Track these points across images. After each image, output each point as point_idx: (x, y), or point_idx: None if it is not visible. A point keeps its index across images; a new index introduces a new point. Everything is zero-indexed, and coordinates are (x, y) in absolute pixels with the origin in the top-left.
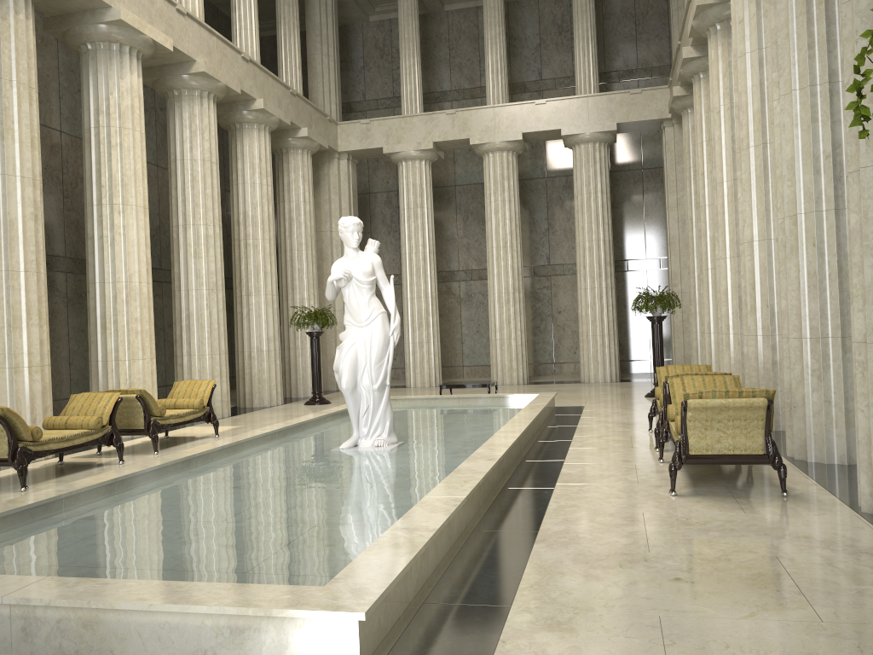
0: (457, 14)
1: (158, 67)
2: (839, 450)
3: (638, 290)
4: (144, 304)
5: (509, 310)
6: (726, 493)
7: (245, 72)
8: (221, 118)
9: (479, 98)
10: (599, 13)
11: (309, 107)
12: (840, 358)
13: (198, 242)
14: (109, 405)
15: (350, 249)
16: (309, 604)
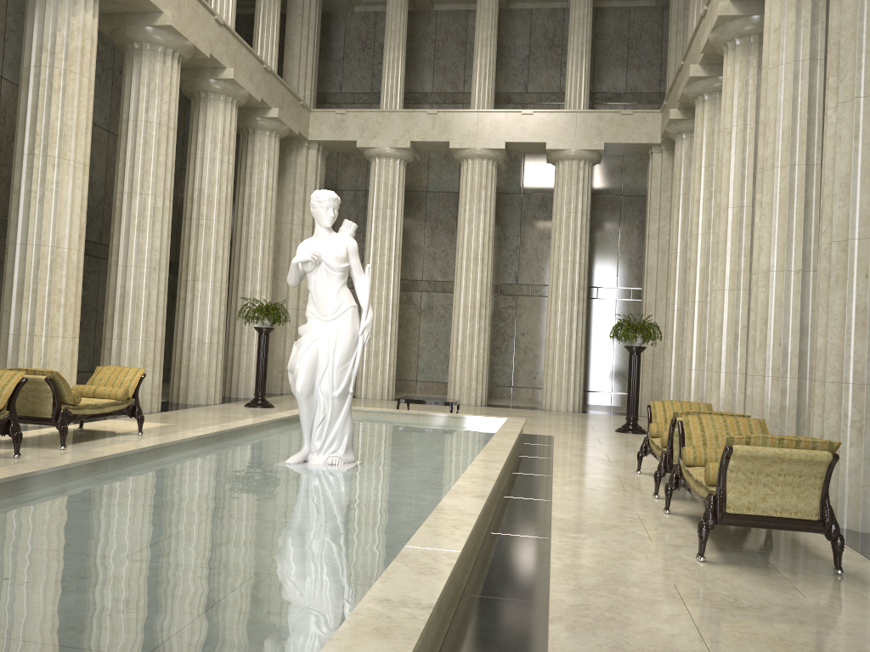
0: (446, 15)
1: (119, 15)
2: None
3: (605, 319)
4: (72, 275)
5: (473, 326)
6: (765, 563)
7: (216, 36)
8: (184, 85)
9: (461, 104)
10: (592, 31)
11: (282, 88)
12: None
13: (143, 214)
14: (9, 386)
15: (322, 228)
16: None
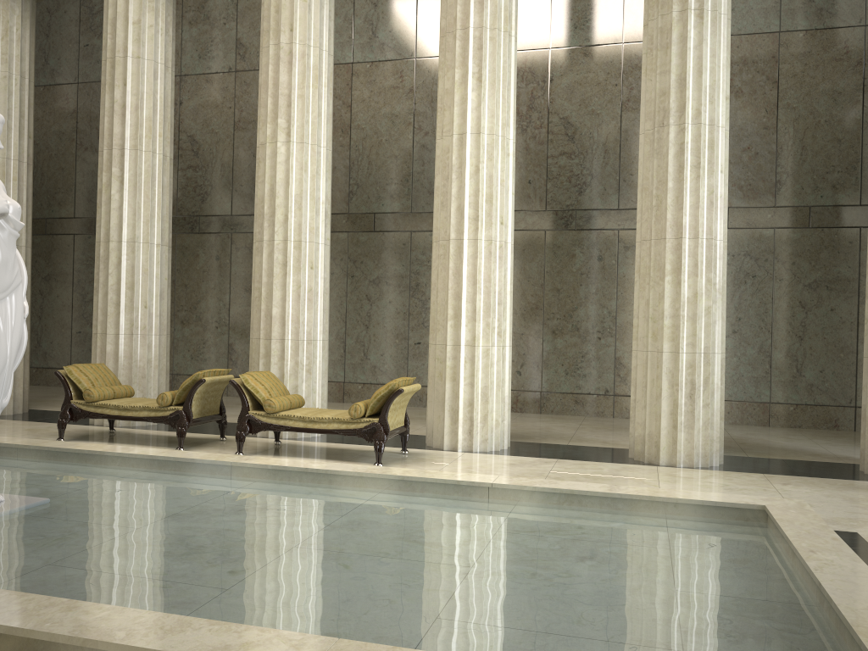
0: None
1: None
2: None
3: None
4: None
5: None
6: (385, 459)
7: None
8: None
9: None
10: None
11: None
12: (321, 356)
13: None
14: None
15: None
16: (800, 507)
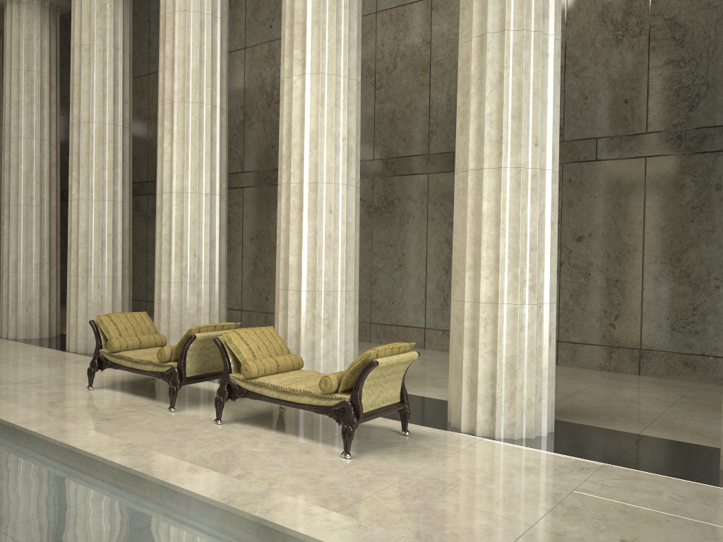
0: None
1: None
2: None
3: None
4: None
5: None
6: (370, 443)
7: None
8: None
9: None
10: None
11: None
12: (343, 309)
13: None
14: None
15: None
16: None
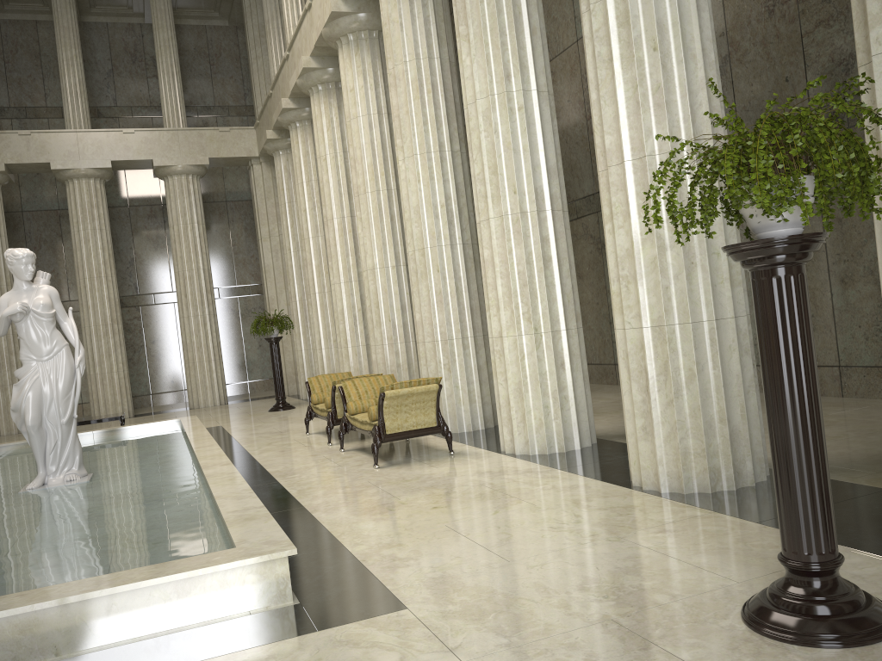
0: (12, 24)
1: None
2: (466, 421)
3: (231, 316)
4: None
5: (109, 343)
6: (412, 460)
7: None
8: None
9: (46, 119)
10: None
11: None
12: (462, 354)
13: None
14: None
15: (23, 282)
16: (244, 556)
